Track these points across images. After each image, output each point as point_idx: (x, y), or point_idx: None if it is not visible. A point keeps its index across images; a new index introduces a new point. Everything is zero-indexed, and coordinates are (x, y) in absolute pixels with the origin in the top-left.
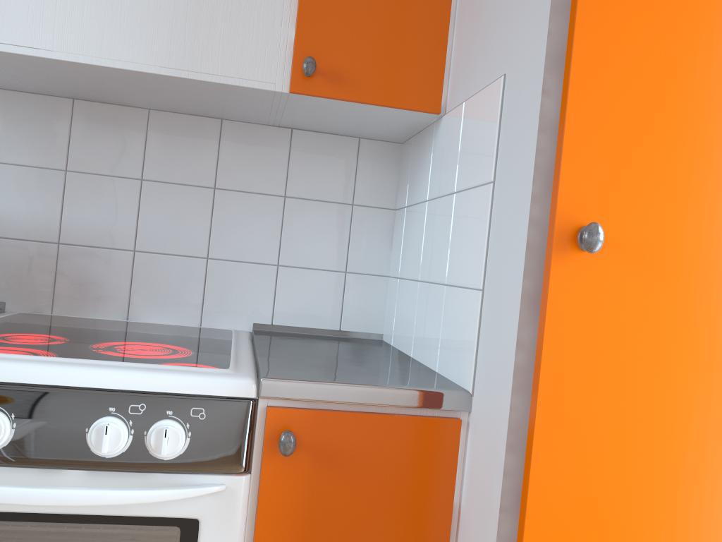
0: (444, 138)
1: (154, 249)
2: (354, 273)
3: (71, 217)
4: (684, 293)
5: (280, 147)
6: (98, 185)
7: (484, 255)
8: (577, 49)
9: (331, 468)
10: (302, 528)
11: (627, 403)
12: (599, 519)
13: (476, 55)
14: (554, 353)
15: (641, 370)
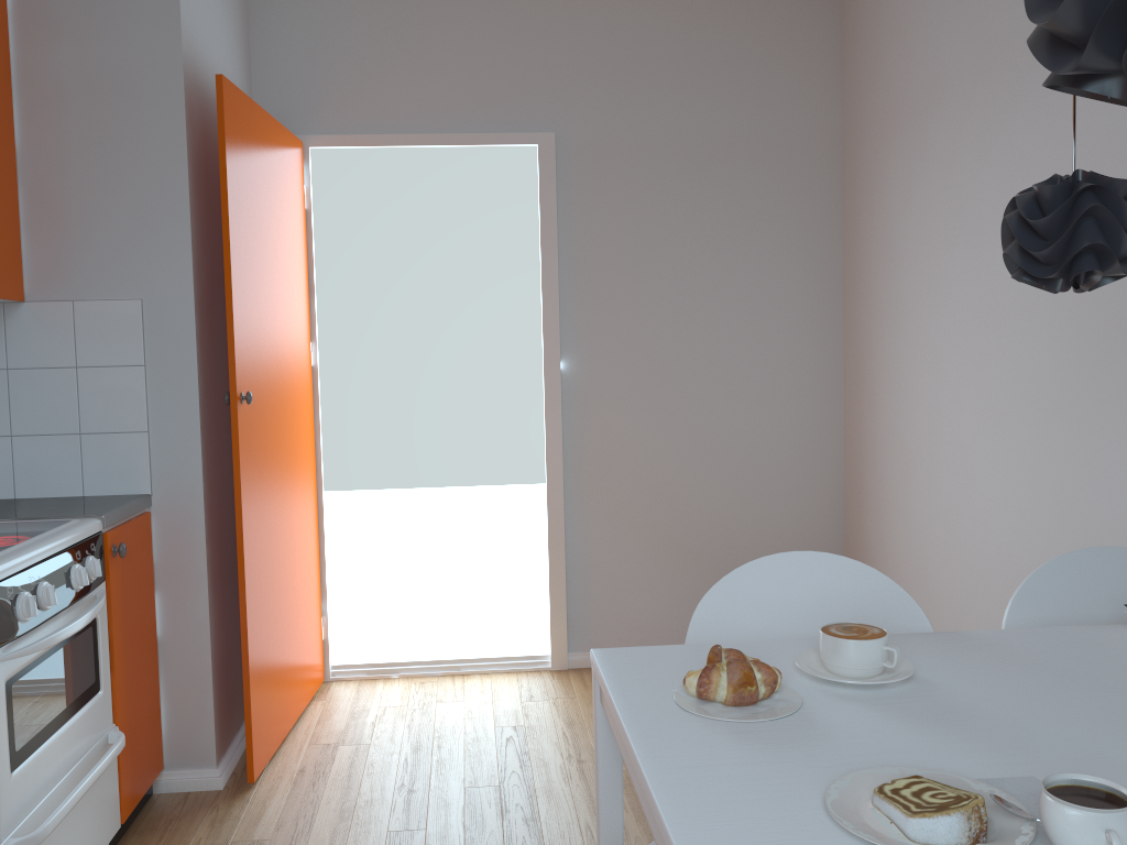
0: (35, 322)
1: None
2: None
3: None
4: (258, 415)
5: None
6: None
7: (146, 410)
8: (234, 311)
9: (126, 560)
10: (123, 602)
11: (254, 468)
12: (254, 521)
13: (84, 270)
14: (241, 452)
15: (254, 452)
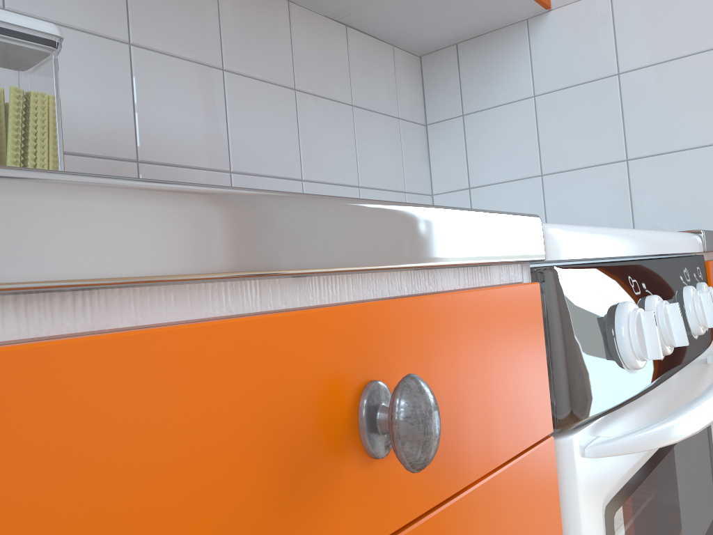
0: (563, 31)
1: (251, 169)
2: (410, 193)
3: (149, 119)
4: None
5: (341, 46)
6: (175, 72)
7: None
8: None
9: None
10: None
11: None
12: None
13: None
14: None
15: None
